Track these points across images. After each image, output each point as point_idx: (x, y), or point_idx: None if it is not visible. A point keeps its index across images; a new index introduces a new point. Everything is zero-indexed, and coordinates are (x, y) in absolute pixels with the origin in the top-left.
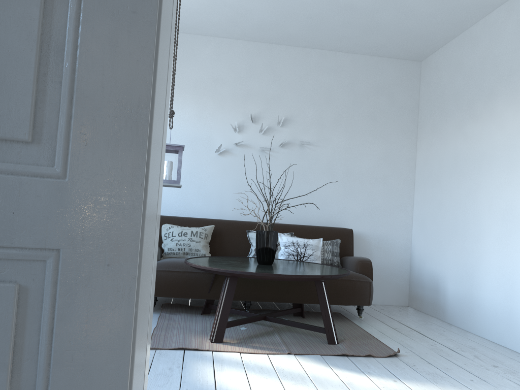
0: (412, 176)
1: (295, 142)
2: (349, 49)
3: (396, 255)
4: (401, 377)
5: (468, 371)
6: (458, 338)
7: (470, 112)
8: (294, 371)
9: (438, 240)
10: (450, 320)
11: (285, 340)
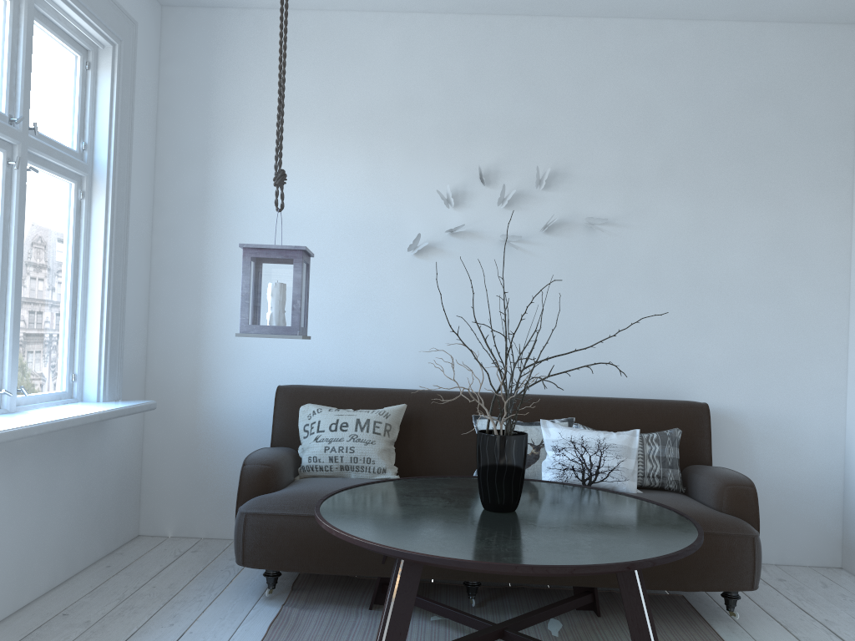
0: (842, 281)
1: (577, 221)
2: (689, 11)
3: (810, 455)
4: None
5: None
6: None
7: None
8: None
9: None
10: None
11: None
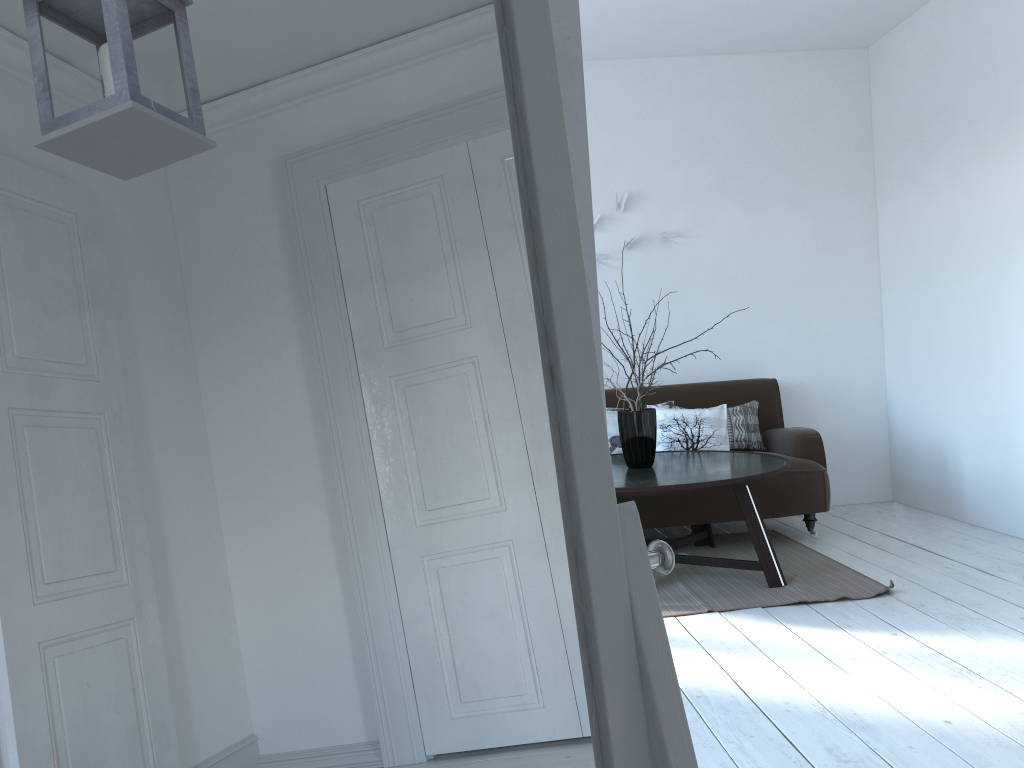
0: (873, 266)
1: (653, 237)
2: (730, 48)
3: (860, 413)
4: (904, 626)
5: (1016, 605)
6: (992, 550)
7: (973, 142)
8: (727, 638)
9: (936, 379)
10: (973, 519)
11: (695, 591)
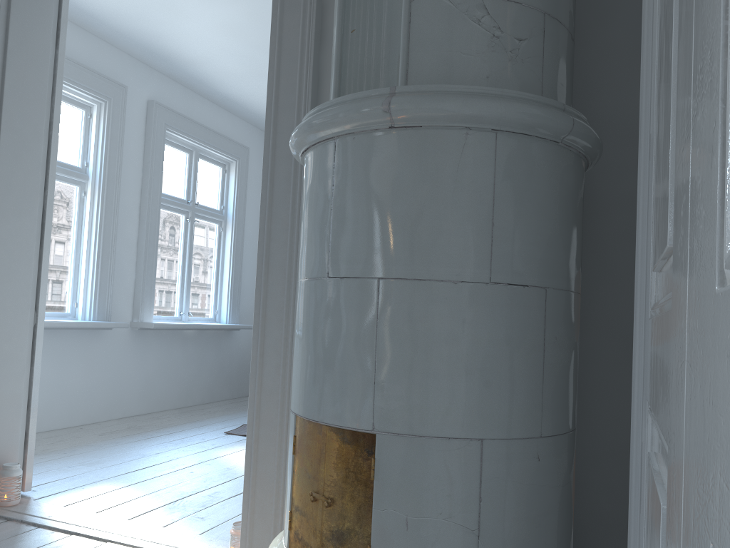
0: None
1: None
2: None
3: None
4: None
5: None
6: None
7: None
8: None
9: None
10: None
11: None
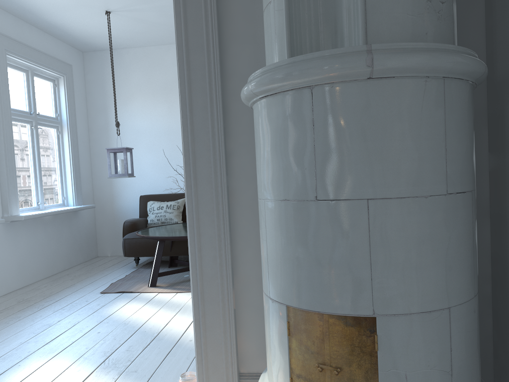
0: None
1: None
2: None
3: None
4: None
5: None
6: None
7: None
8: (179, 302)
9: None
10: None
11: None
